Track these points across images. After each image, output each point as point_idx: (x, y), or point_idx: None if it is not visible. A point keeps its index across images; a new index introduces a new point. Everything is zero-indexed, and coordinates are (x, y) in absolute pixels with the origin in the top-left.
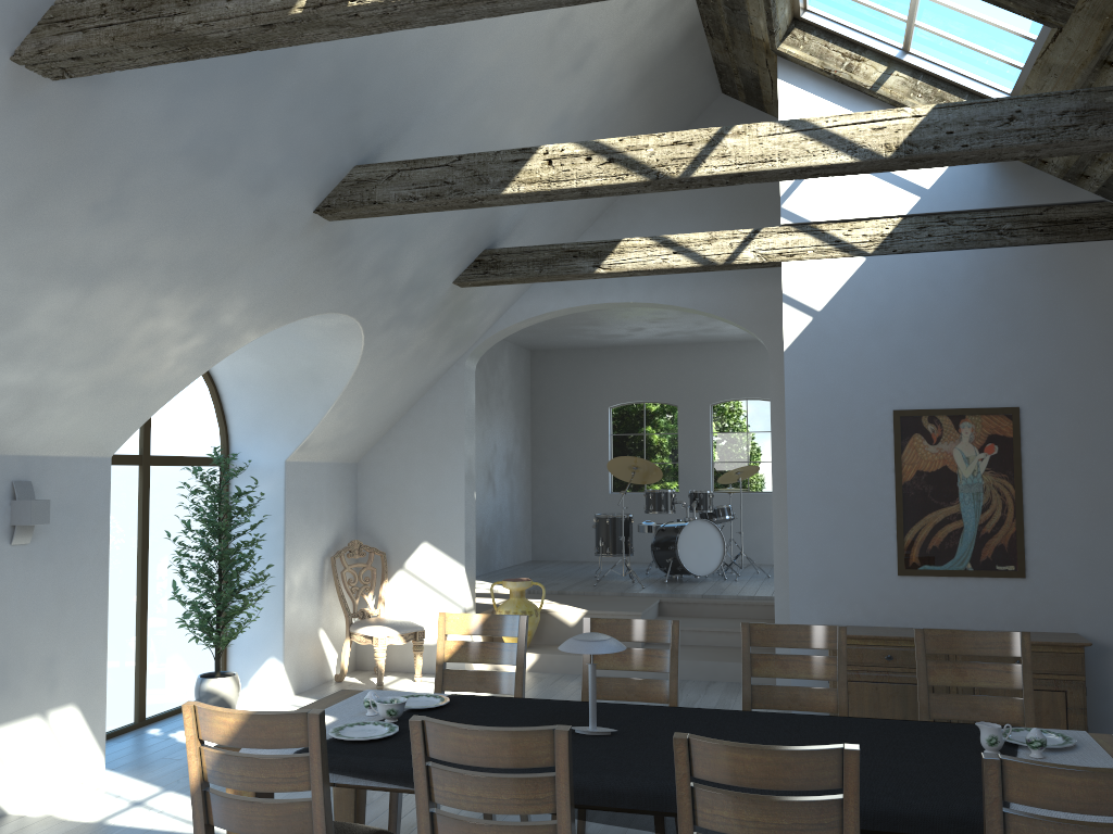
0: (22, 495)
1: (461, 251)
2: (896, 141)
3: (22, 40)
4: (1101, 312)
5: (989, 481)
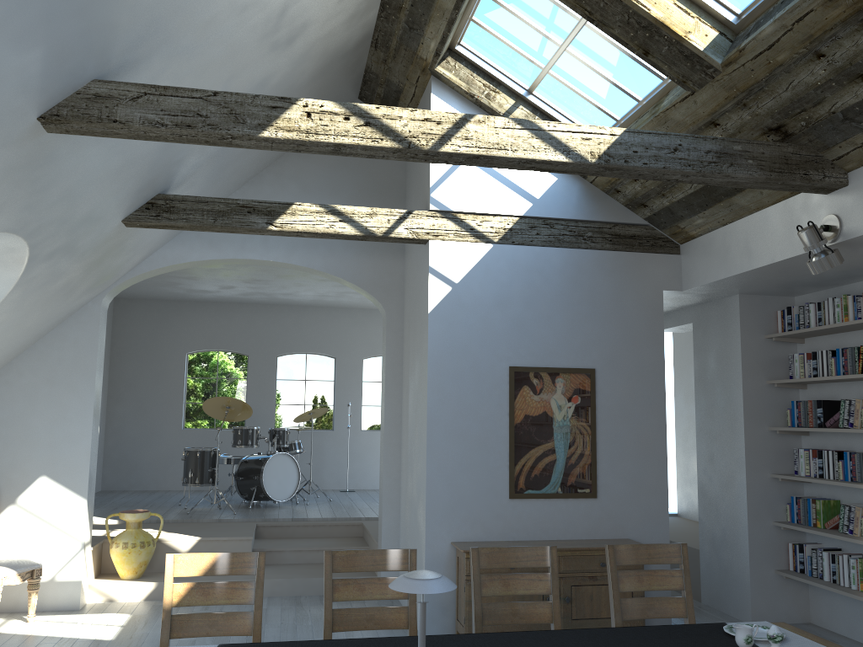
0: None
1: (141, 191)
2: (598, 151)
3: None
4: (646, 303)
5: (574, 424)
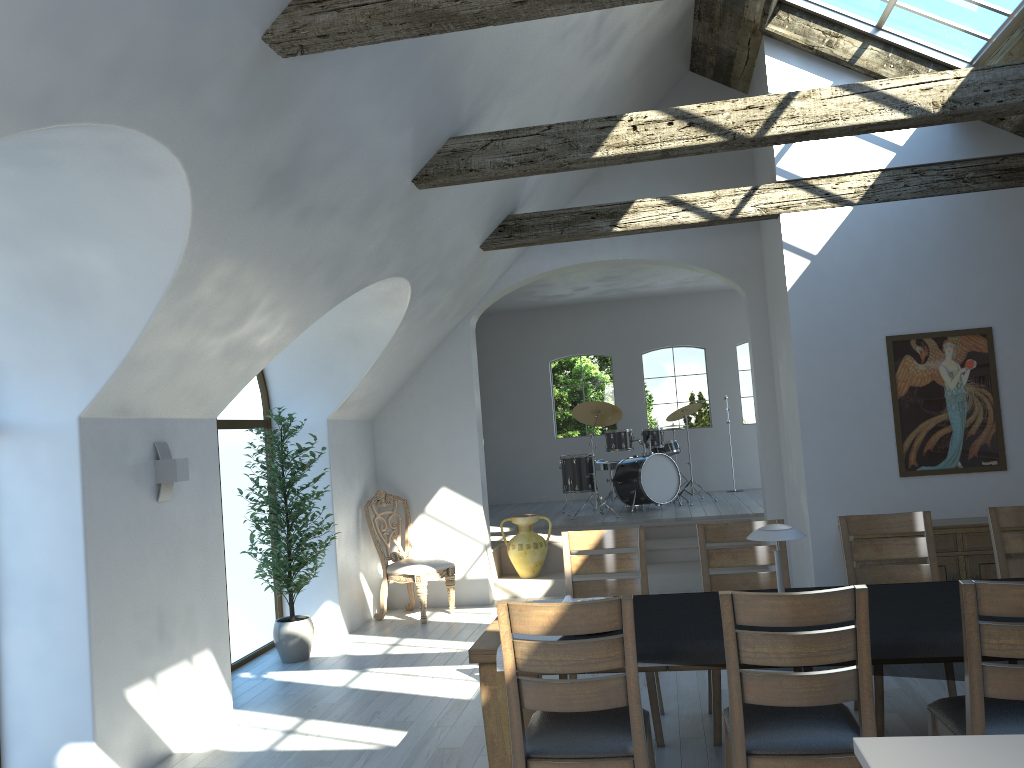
0: (163, 455)
1: (493, 217)
2: (941, 99)
3: (273, 20)
4: None
5: (971, 391)
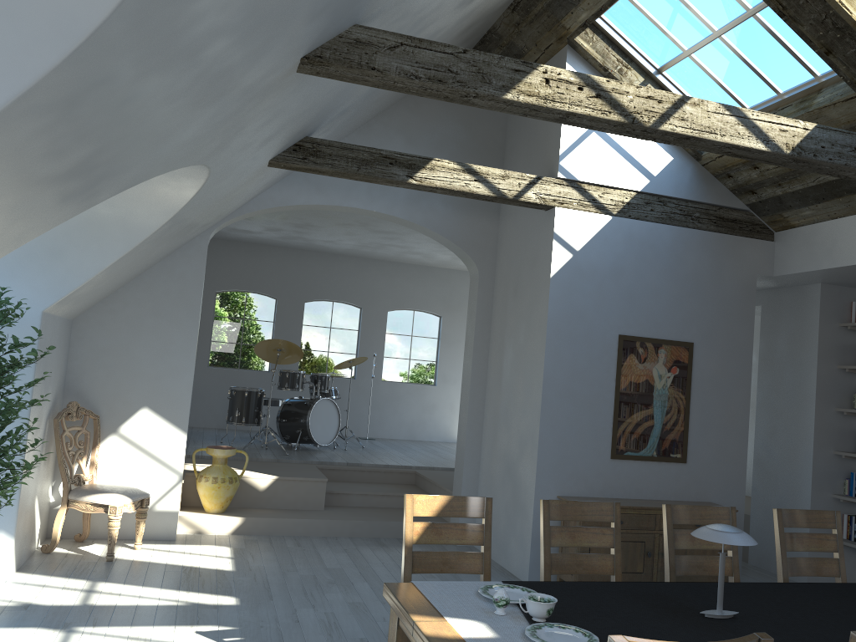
0: None
1: (299, 133)
2: (793, 143)
3: None
4: (742, 285)
5: (672, 393)
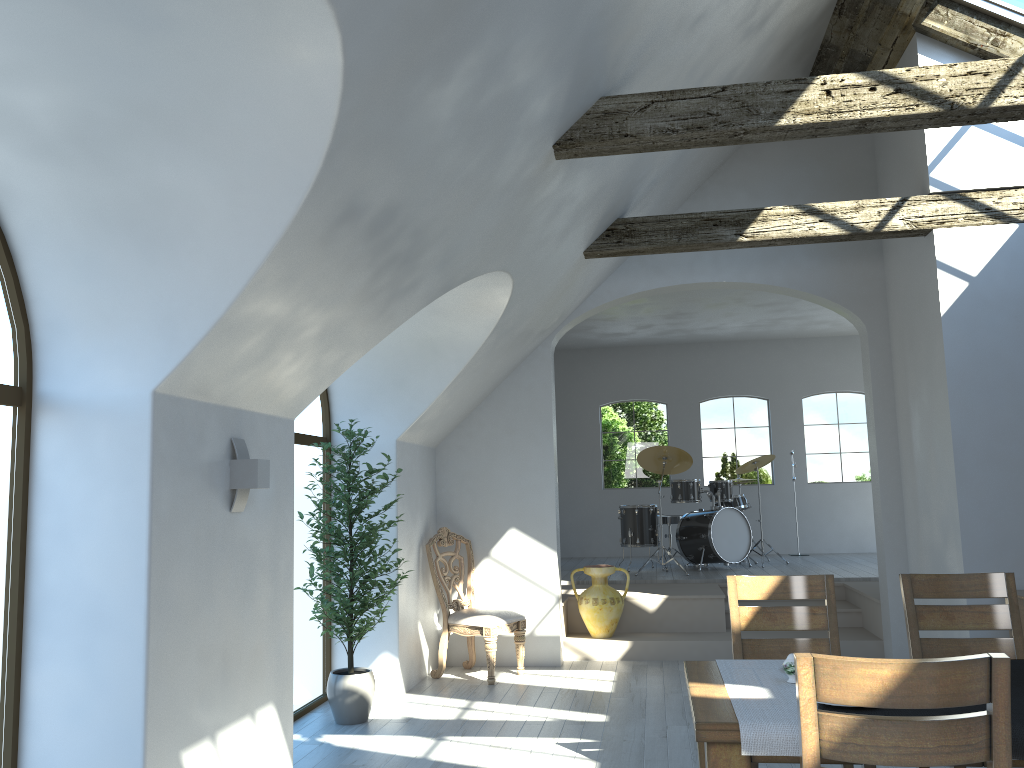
0: (240, 454)
1: (604, 217)
2: None
3: None
4: None
5: None
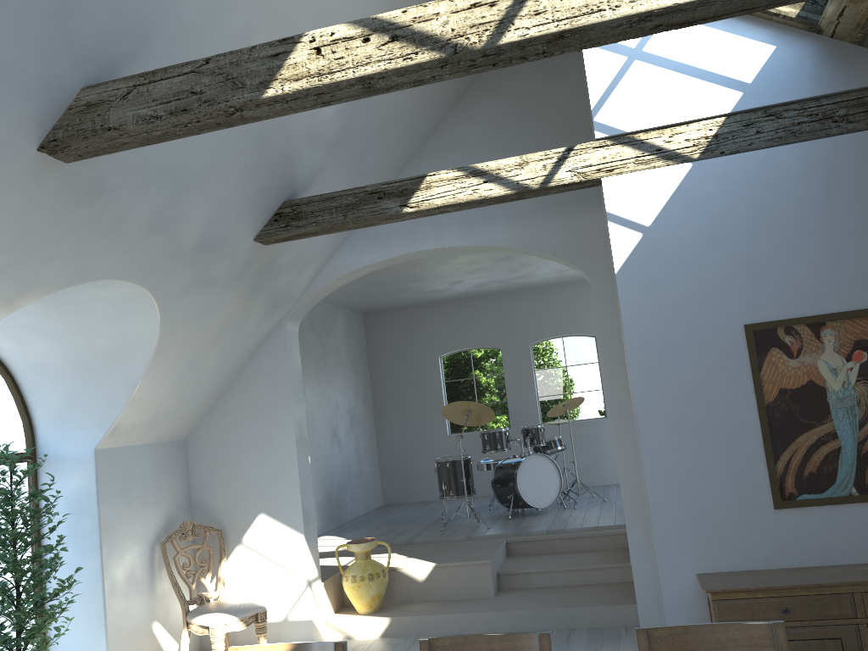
0: None
1: (256, 203)
2: None
3: None
4: None
5: (863, 392)
